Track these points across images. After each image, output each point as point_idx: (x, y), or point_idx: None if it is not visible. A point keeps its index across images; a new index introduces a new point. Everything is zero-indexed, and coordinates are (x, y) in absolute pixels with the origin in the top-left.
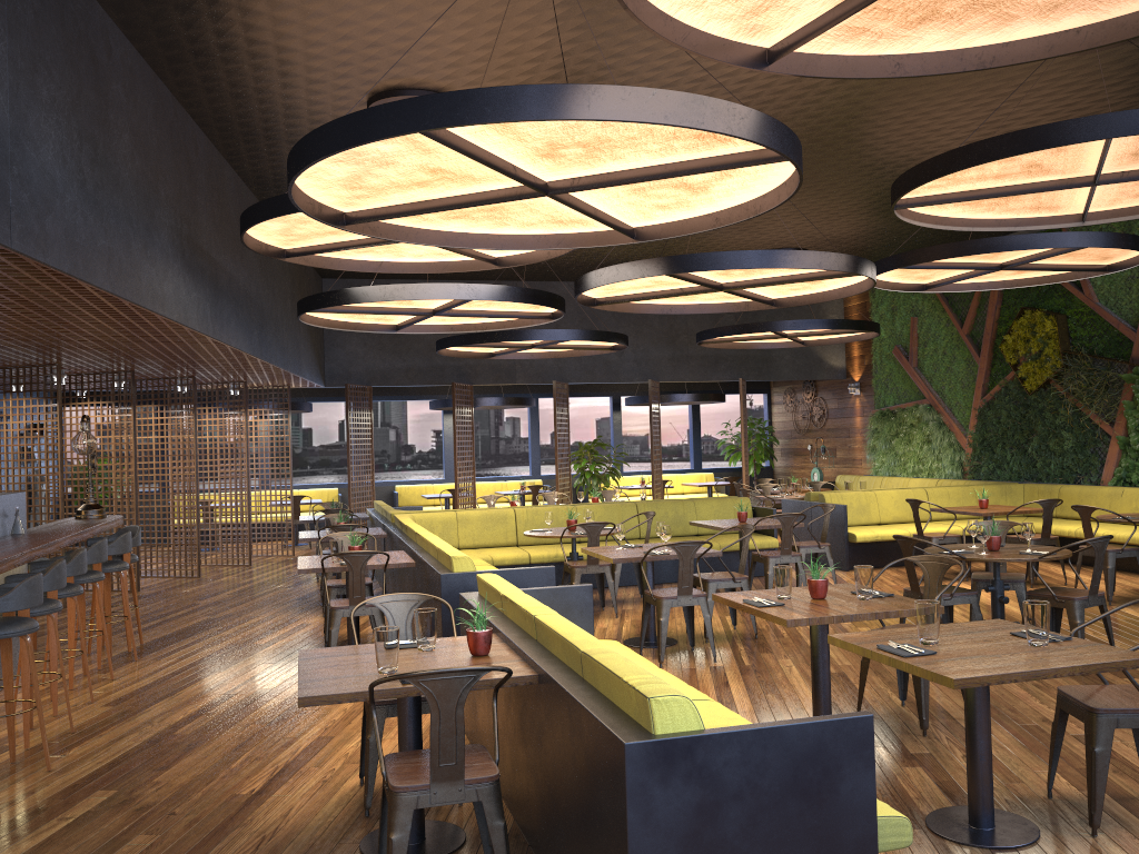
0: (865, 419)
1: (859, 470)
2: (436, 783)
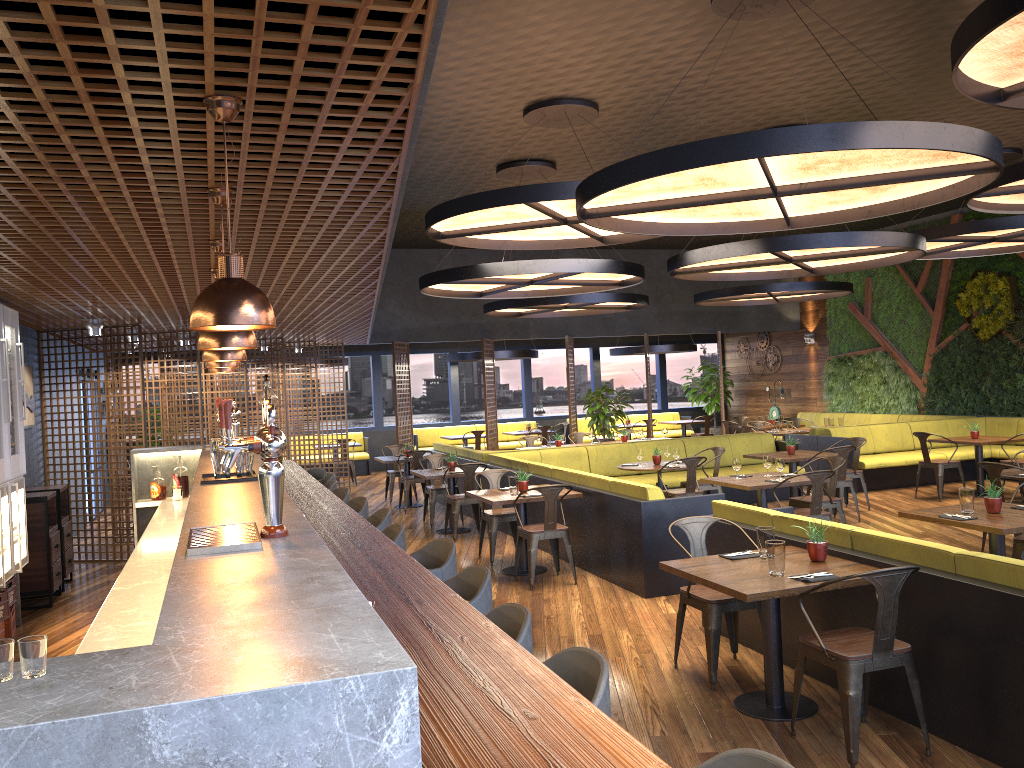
0: (820, 364)
1: (814, 408)
2: (875, 653)
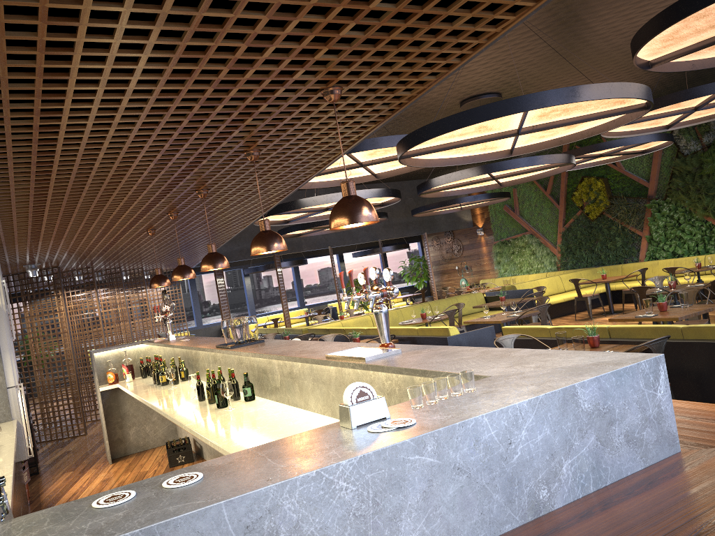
0: (489, 247)
1: (488, 276)
2: None
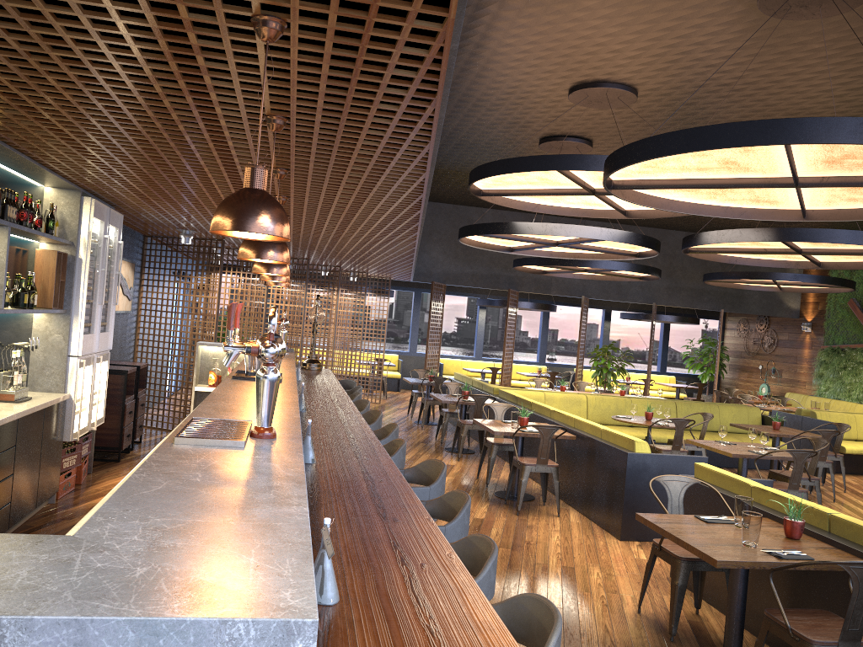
0: (813, 352)
1: (802, 390)
2: (842, 642)
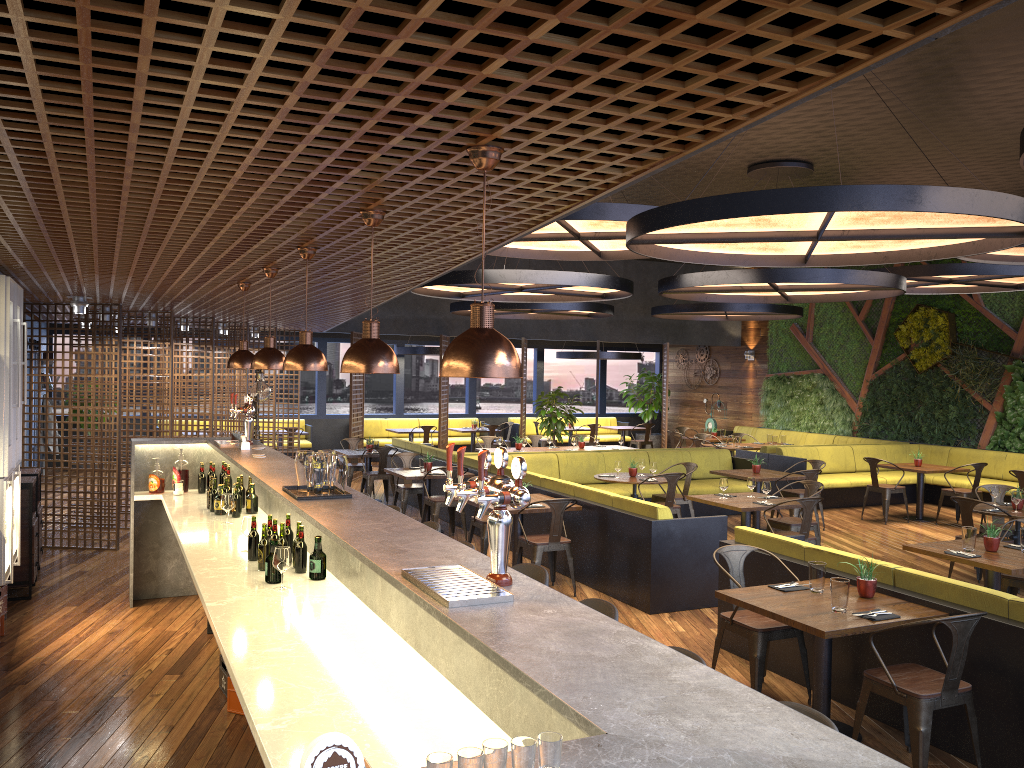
0: (758, 381)
1: (749, 422)
2: (944, 692)
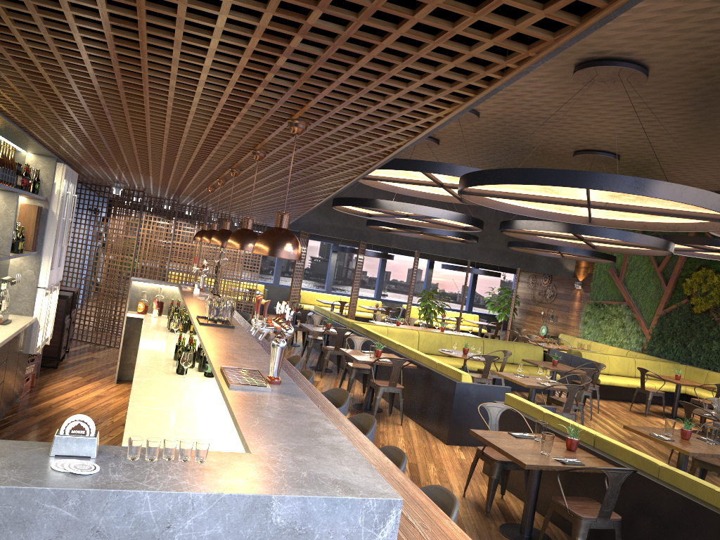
0: (581, 304)
1: (571, 332)
2: (599, 518)
